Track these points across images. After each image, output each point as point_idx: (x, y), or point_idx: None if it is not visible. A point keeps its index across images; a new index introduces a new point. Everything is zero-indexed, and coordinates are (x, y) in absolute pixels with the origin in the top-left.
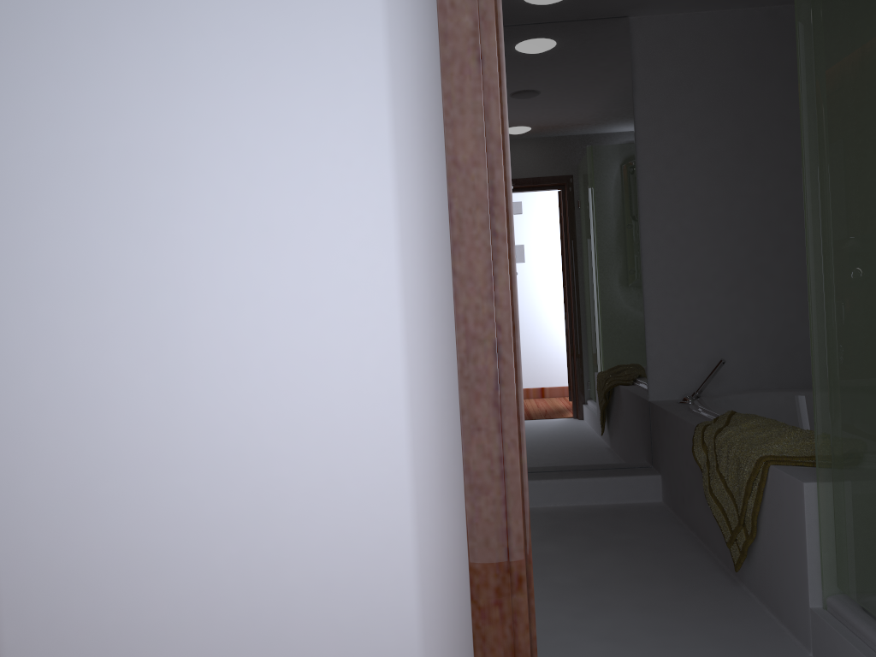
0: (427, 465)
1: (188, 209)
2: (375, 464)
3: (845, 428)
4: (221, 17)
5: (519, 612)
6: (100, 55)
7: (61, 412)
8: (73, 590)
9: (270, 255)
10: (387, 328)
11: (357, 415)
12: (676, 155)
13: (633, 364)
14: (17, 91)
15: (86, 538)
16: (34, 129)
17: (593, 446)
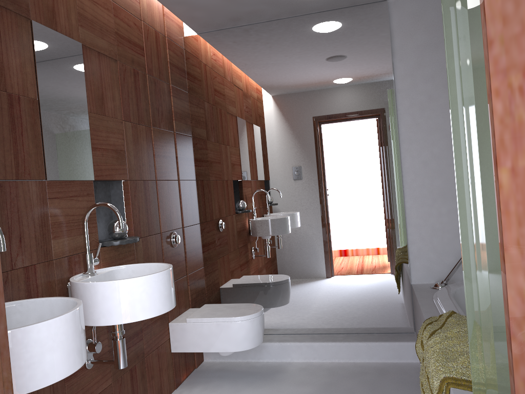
0: None
1: None
2: None
3: (492, 385)
4: None
5: None
6: None
7: None
8: None
9: None
10: None
11: None
12: (427, 100)
13: (398, 256)
14: None
15: None
16: None
17: (369, 316)
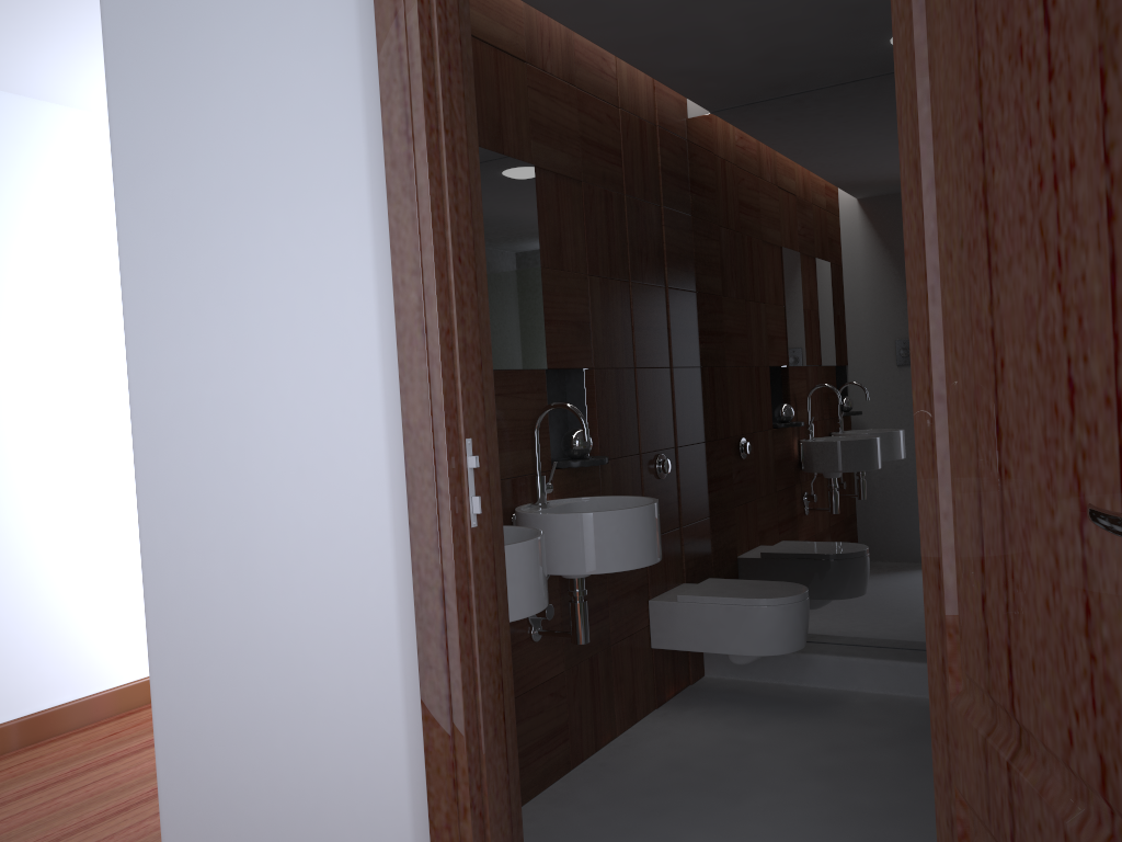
0: (414, 689)
1: (253, 450)
2: (378, 682)
3: None
4: (269, 290)
5: (465, 839)
6: (199, 324)
7: (185, 606)
8: (195, 747)
9: (304, 492)
10: (383, 563)
11: (364, 636)
12: None
13: None
14: (155, 354)
15: (202, 708)
16: (165, 383)
17: None
